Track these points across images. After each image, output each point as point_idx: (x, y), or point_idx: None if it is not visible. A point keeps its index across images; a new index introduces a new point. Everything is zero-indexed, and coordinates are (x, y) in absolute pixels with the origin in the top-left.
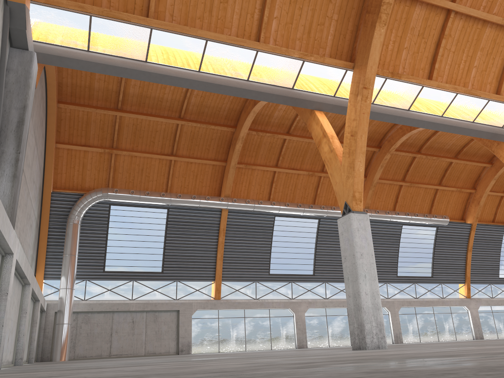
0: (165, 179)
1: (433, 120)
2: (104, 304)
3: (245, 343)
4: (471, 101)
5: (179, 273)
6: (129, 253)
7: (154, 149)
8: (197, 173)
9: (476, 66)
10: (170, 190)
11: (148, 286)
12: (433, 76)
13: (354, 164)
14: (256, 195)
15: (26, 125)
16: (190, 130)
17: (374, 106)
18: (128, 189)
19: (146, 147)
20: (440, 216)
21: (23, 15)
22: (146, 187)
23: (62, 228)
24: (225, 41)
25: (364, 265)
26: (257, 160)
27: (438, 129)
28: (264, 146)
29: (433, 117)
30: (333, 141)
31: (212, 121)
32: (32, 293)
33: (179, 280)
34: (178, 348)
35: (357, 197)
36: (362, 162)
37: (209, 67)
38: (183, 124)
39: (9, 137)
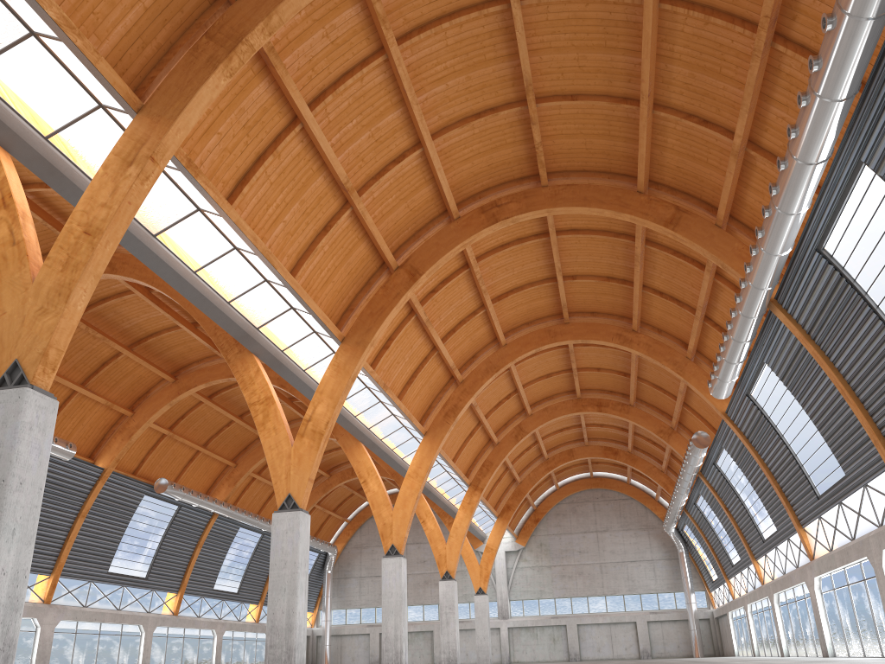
0: None
1: (182, 273)
2: None
3: None
4: (244, 270)
5: None
6: None
7: None
8: None
9: (286, 221)
10: None
11: None
12: (235, 202)
13: (73, 291)
14: None
15: None
16: None
17: None
18: None
19: None
20: (63, 442)
21: None
22: None
23: None
24: None
25: (20, 506)
26: None
27: (181, 291)
28: None
29: (184, 268)
30: (26, 225)
31: None
32: None
33: None
34: None
35: (51, 359)
36: (89, 293)
37: None
38: None
39: None
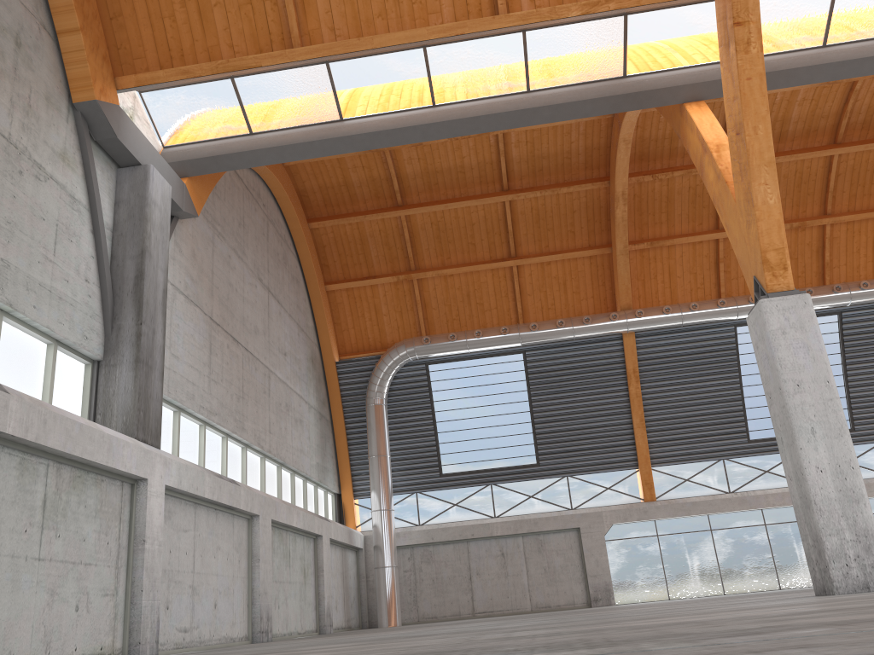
0: (510, 302)
1: None
2: (449, 529)
3: (721, 580)
4: None
5: (568, 462)
6: (476, 438)
7: (478, 255)
8: (564, 278)
9: None
10: (523, 320)
11: (518, 491)
12: None
13: (752, 193)
14: (690, 293)
15: (153, 279)
16: (529, 207)
17: (827, 51)
18: (446, 333)
19: (465, 256)
20: None
21: (102, 117)
22: (483, 322)
23: (364, 415)
24: (427, 38)
25: (808, 406)
26: (674, 228)
27: None
28: (679, 197)
29: None
30: (721, 155)
31: (564, 180)
32: (288, 526)
33: (571, 474)
34: (589, 595)
35: (774, 262)
36: (772, 183)
37: (449, 91)
38: (511, 199)
39: (125, 303)
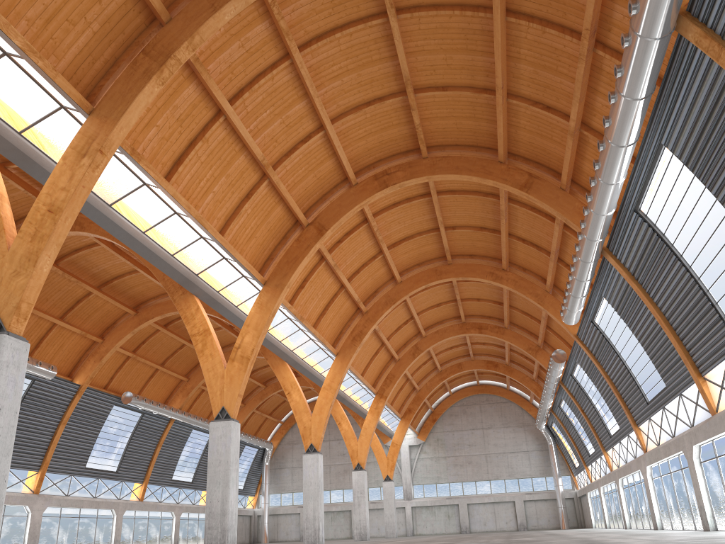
0: None
1: (133, 234)
2: None
3: None
4: (184, 229)
5: None
6: None
7: None
8: None
9: (215, 192)
10: None
11: None
12: (172, 179)
13: (39, 257)
14: None
15: None
16: None
17: None
18: None
19: None
20: (46, 365)
21: None
22: None
23: None
24: None
25: None
26: None
27: (133, 248)
28: None
29: (135, 230)
30: (3, 205)
31: None
32: None
33: None
34: None
35: (23, 311)
36: (53, 258)
37: None
38: None
39: None
